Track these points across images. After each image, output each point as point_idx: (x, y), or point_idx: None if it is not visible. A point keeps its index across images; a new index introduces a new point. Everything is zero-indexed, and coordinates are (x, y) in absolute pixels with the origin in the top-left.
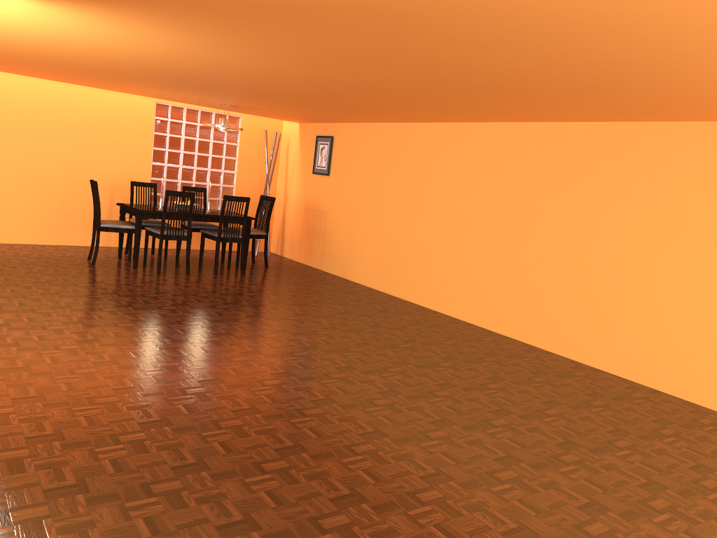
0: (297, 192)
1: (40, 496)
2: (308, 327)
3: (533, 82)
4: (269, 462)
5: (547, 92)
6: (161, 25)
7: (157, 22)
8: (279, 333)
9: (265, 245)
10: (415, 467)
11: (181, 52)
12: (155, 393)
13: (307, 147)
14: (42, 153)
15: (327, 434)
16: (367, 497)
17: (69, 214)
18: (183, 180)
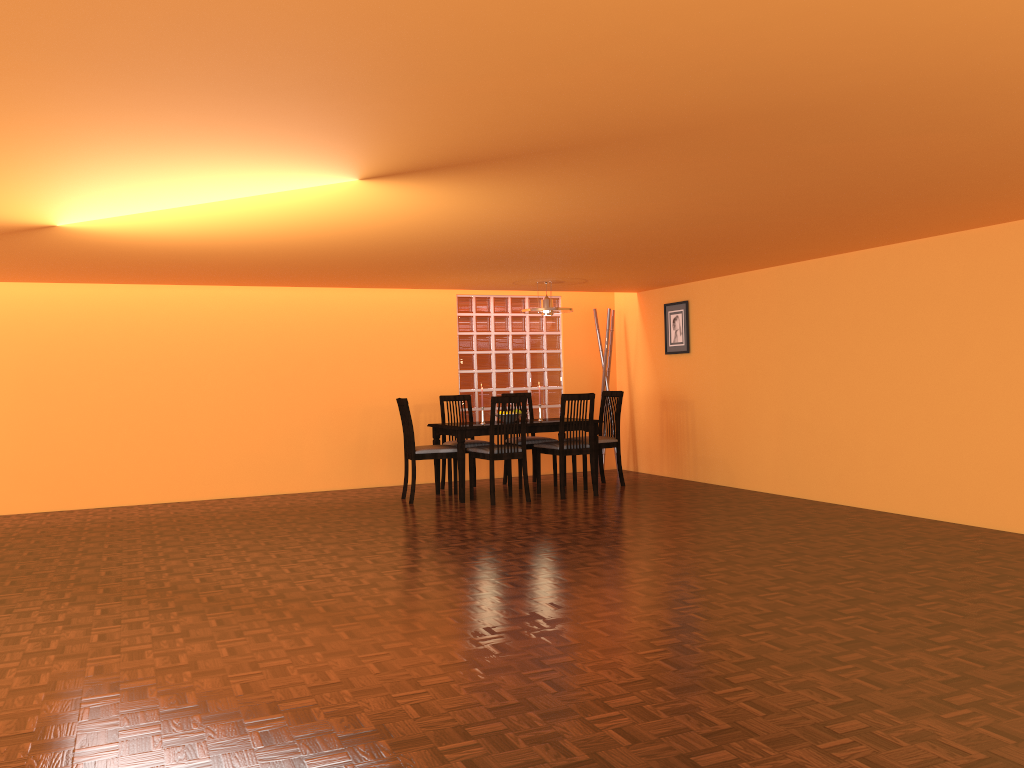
0: (647, 382)
1: (488, 714)
2: (711, 542)
3: (984, 166)
4: (734, 675)
5: (1004, 178)
6: (516, 185)
7: (513, 182)
8: (677, 551)
9: (617, 456)
10: (929, 672)
11: (523, 216)
12: (558, 619)
13: (653, 321)
14: (333, 376)
15: (794, 646)
16: (878, 702)
17: (369, 448)
18: (498, 387)
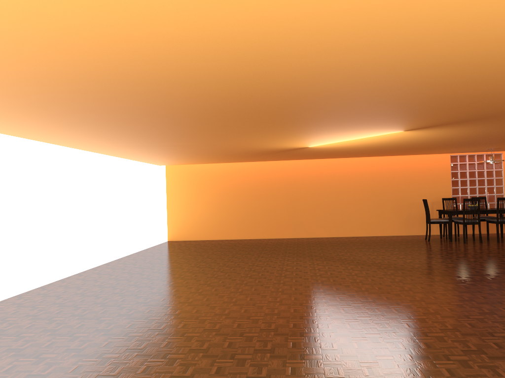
0: None
1: (442, 290)
2: None
3: None
4: None
5: None
6: (459, 127)
7: (458, 127)
8: None
9: None
10: None
11: (467, 133)
12: (475, 274)
13: None
14: (396, 190)
15: None
16: None
17: (411, 219)
18: (470, 194)
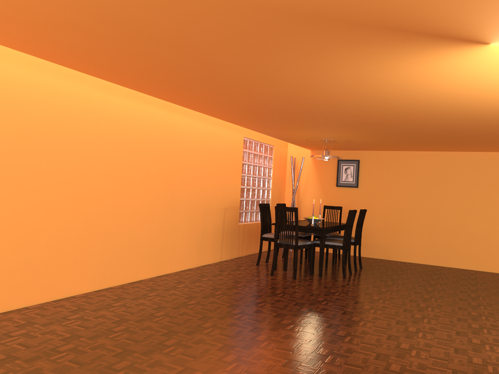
0: (316, 200)
1: None
2: None
3: None
4: None
5: None
6: None
7: None
8: None
9: None
10: None
11: None
12: None
13: (325, 167)
14: (194, 184)
15: None
16: None
17: (205, 237)
18: (252, 198)
